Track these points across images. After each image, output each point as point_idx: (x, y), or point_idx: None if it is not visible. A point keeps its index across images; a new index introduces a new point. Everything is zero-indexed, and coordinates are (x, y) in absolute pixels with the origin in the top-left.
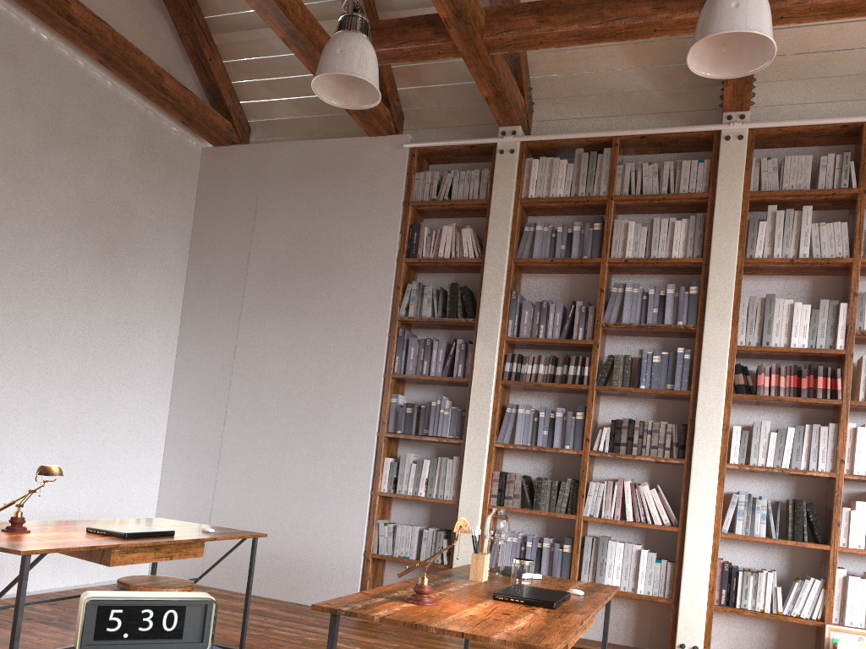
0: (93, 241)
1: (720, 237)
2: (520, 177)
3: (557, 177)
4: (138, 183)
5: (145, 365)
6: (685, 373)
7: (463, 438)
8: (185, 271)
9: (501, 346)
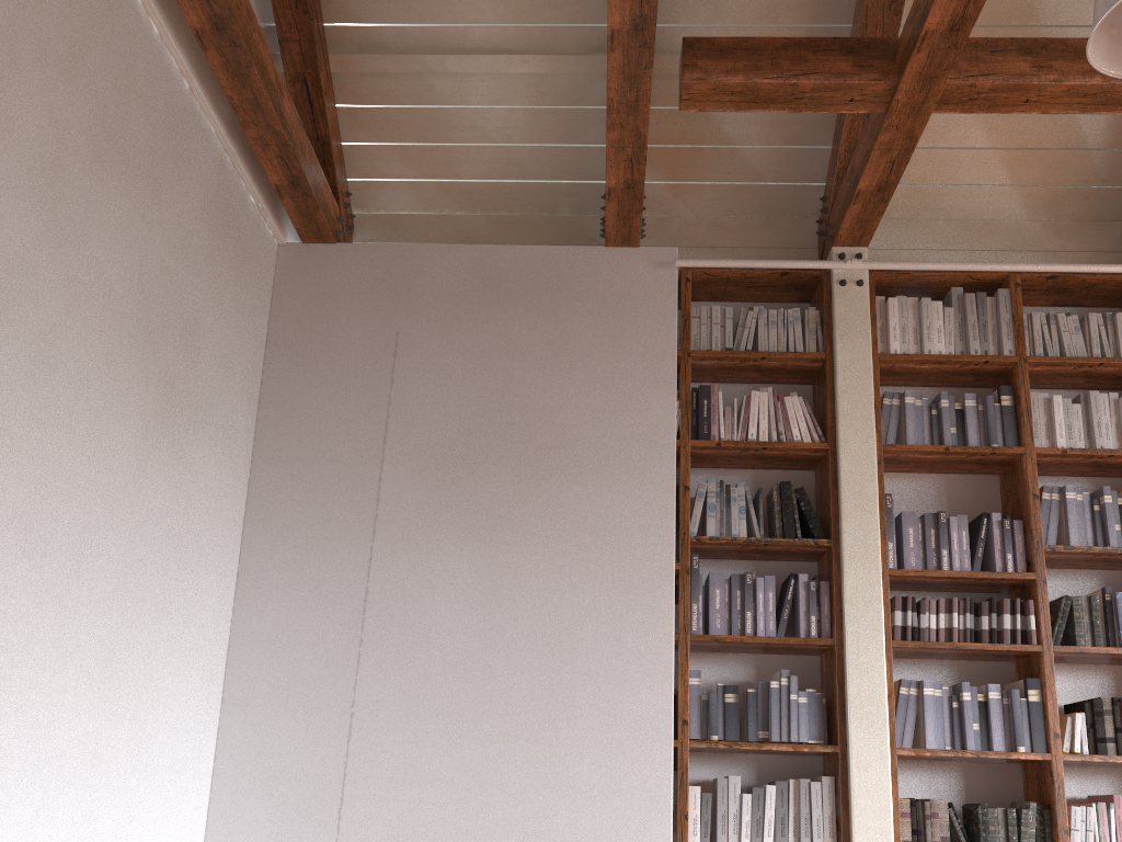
0: (148, 371)
1: None
2: (875, 323)
3: (930, 325)
4: (208, 279)
5: (197, 627)
6: None
7: (840, 742)
8: (250, 453)
9: (884, 583)
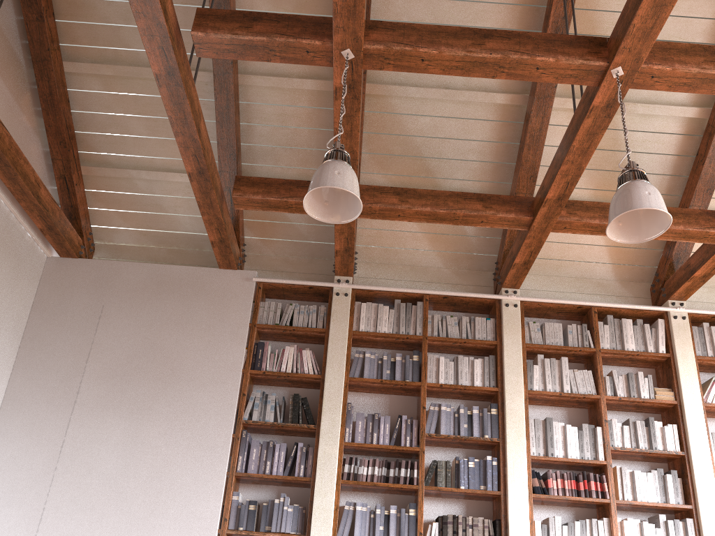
0: None
1: (510, 373)
2: (352, 315)
3: (382, 318)
4: None
5: None
6: (495, 477)
7: (307, 533)
8: (12, 364)
9: (341, 449)
